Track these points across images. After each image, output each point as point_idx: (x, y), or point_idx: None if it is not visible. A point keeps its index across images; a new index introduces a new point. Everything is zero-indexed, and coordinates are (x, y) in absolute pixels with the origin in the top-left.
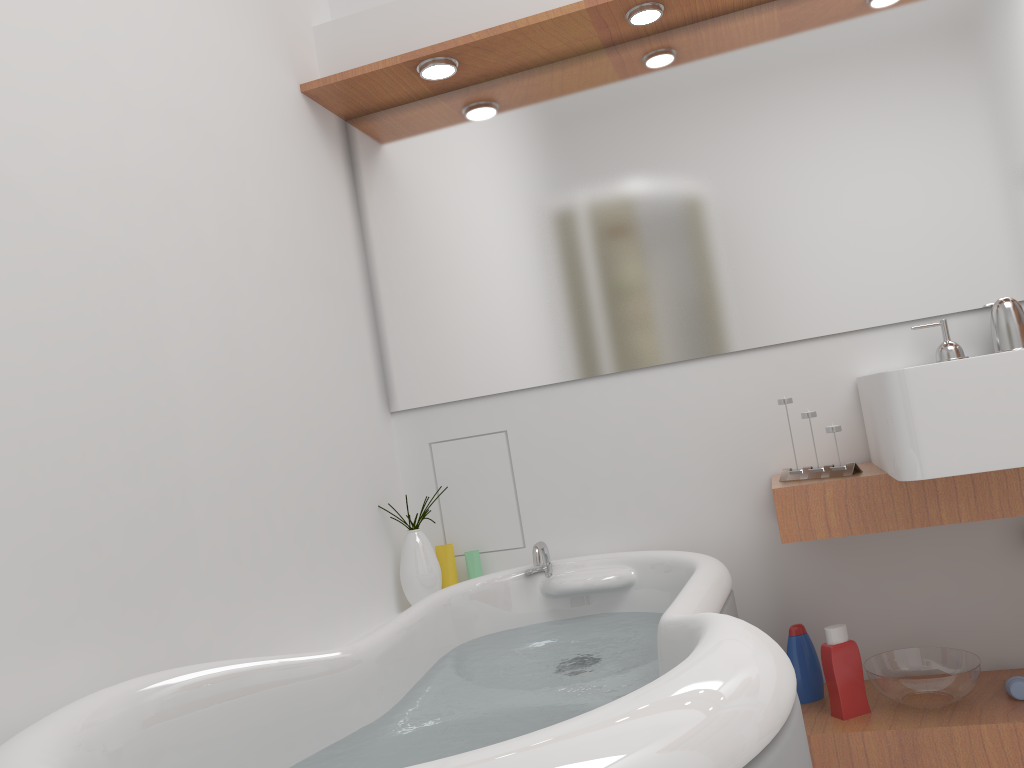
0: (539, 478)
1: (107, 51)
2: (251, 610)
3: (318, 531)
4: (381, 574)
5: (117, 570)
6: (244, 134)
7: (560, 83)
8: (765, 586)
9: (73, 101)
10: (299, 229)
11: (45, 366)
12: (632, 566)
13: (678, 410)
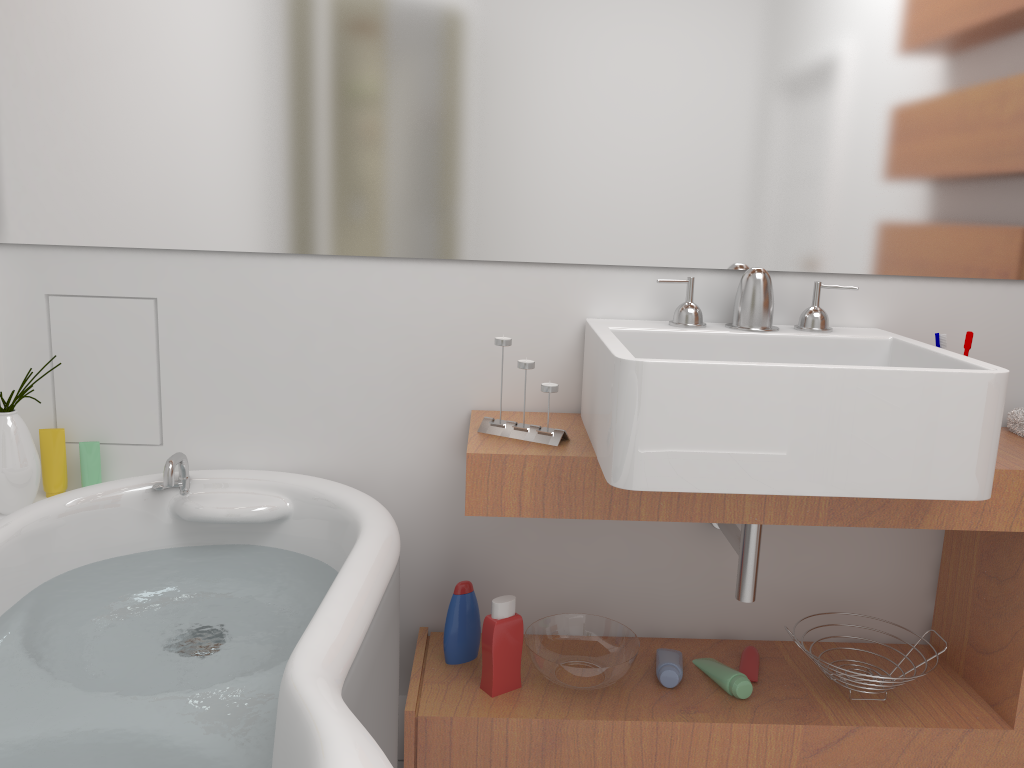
0: (192, 366)
1: None
2: None
3: None
4: None
5: None
6: None
7: None
8: (440, 528)
9: None
10: None
11: None
12: (290, 496)
13: (379, 316)
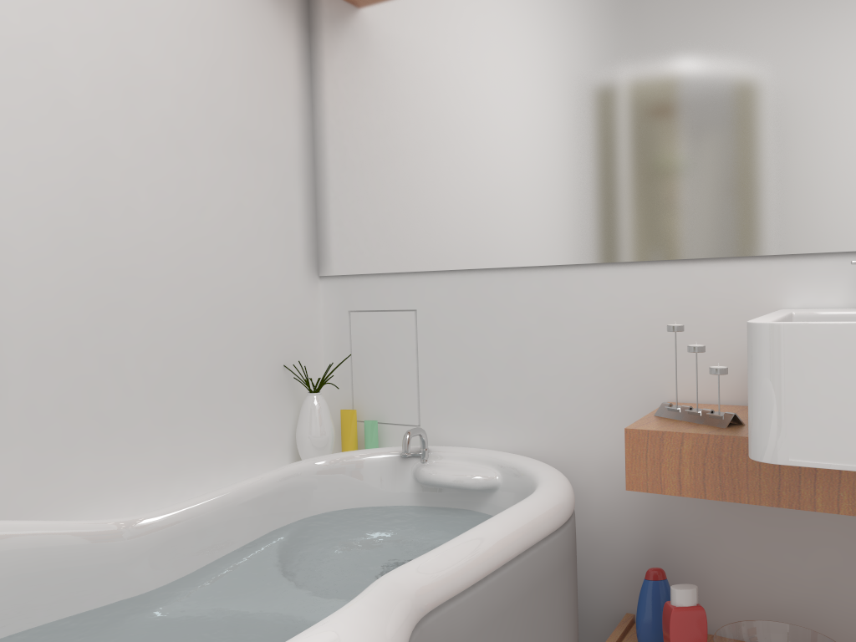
0: (440, 362)
1: None
2: (78, 459)
3: (190, 387)
4: (275, 430)
5: None
6: None
7: None
8: (642, 516)
9: None
10: (216, 90)
11: None
12: (500, 470)
13: (581, 316)
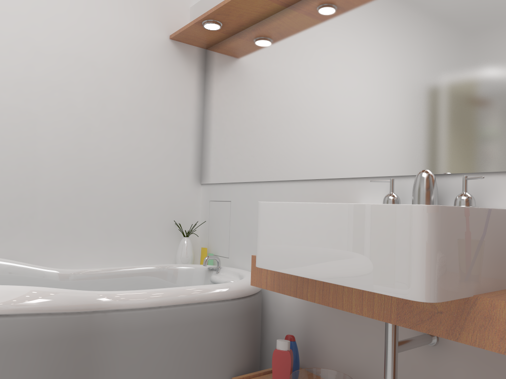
0: (237, 227)
1: (32, 35)
2: (63, 248)
3: (121, 226)
4: (167, 252)
5: None
6: (116, 60)
7: (269, 28)
8: (302, 311)
9: (7, 55)
10: (148, 100)
11: None
12: (240, 279)
13: None
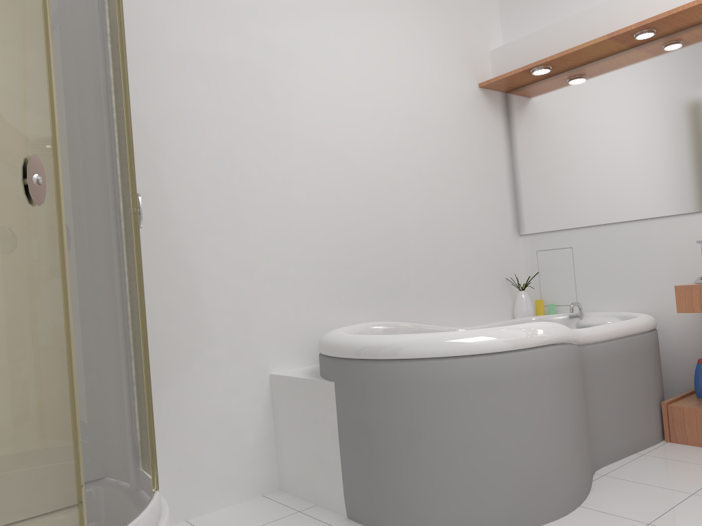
0: (586, 272)
1: (385, 102)
2: (432, 311)
3: (468, 285)
4: (504, 309)
5: (379, 288)
6: (445, 117)
7: (608, 68)
8: (698, 338)
9: (372, 126)
10: (471, 153)
11: (358, 220)
12: (620, 318)
13: (658, 242)
